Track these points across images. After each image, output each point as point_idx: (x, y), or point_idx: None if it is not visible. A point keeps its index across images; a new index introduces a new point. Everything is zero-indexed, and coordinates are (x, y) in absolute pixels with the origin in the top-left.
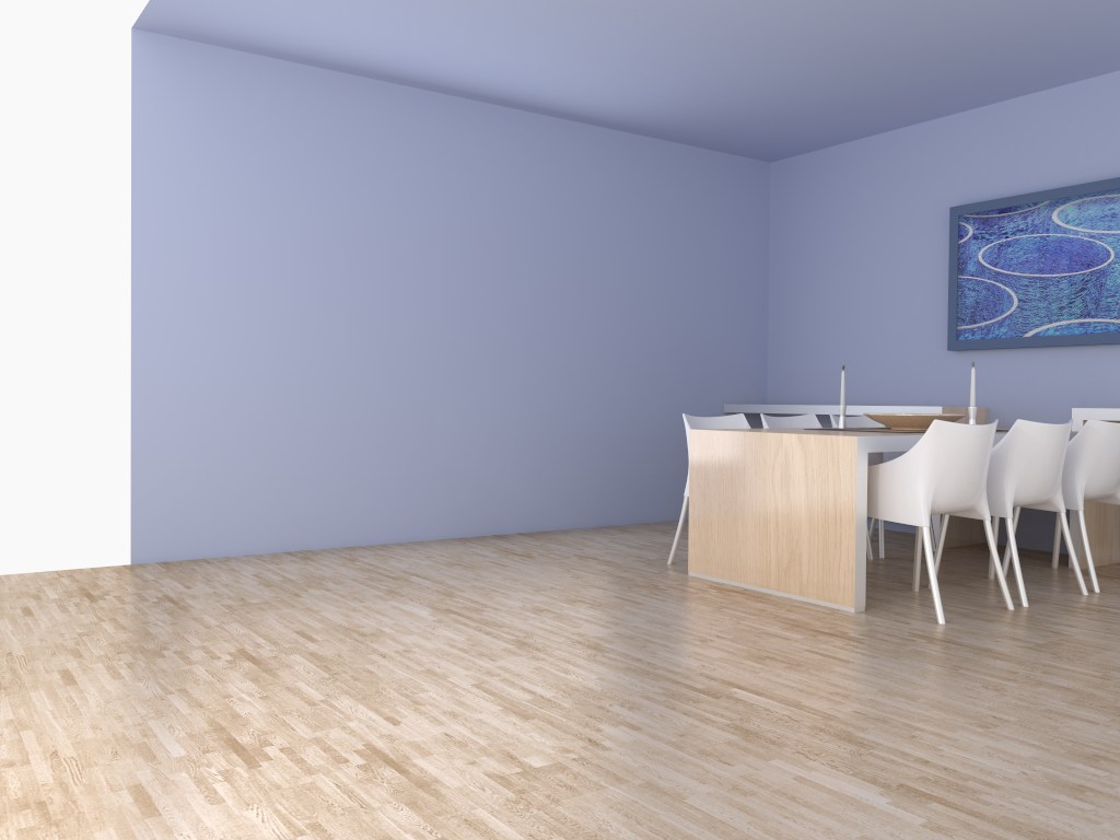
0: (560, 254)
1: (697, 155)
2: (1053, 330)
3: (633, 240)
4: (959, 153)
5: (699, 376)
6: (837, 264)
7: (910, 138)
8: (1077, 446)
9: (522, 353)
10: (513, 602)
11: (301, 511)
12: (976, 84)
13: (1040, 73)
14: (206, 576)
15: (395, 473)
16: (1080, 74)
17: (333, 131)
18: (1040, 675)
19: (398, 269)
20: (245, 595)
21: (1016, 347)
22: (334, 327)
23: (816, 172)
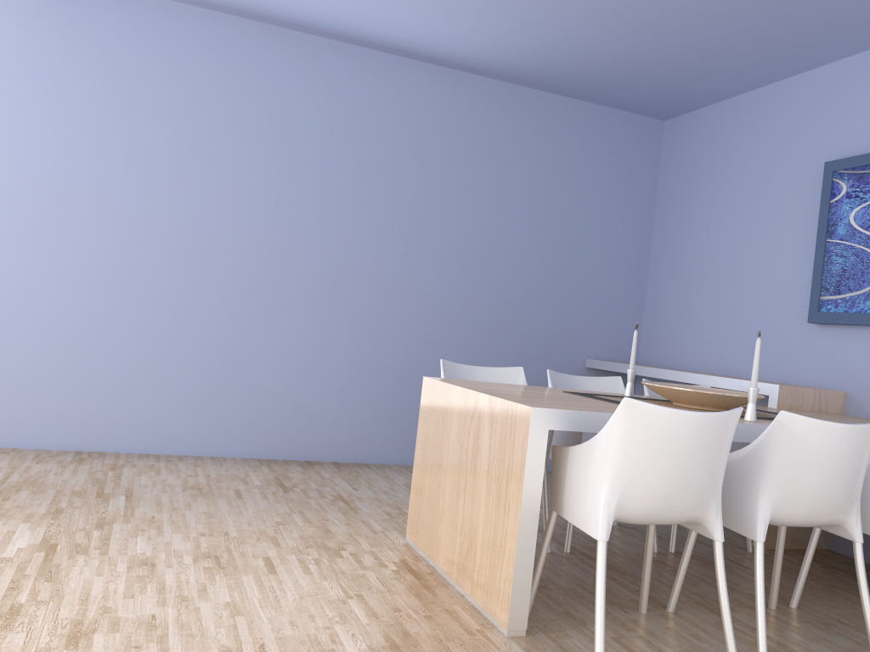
0: (410, 193)
1: (578, 108)
2: None
3: (495, 186)
4: (843, 102)
5: (559, 328)
6: (713, 223)
7: (794, 88)
8: None
9: (357, 286)
10: (143, 546)
11: (100, 414)
12: (851, 15)
13: None
14: None
15: (205, 388)
16: None
17: (172, 59)
18: None
19: (229, 194)
20: None
21: None
22: (154, 243)
23: (703, 128)
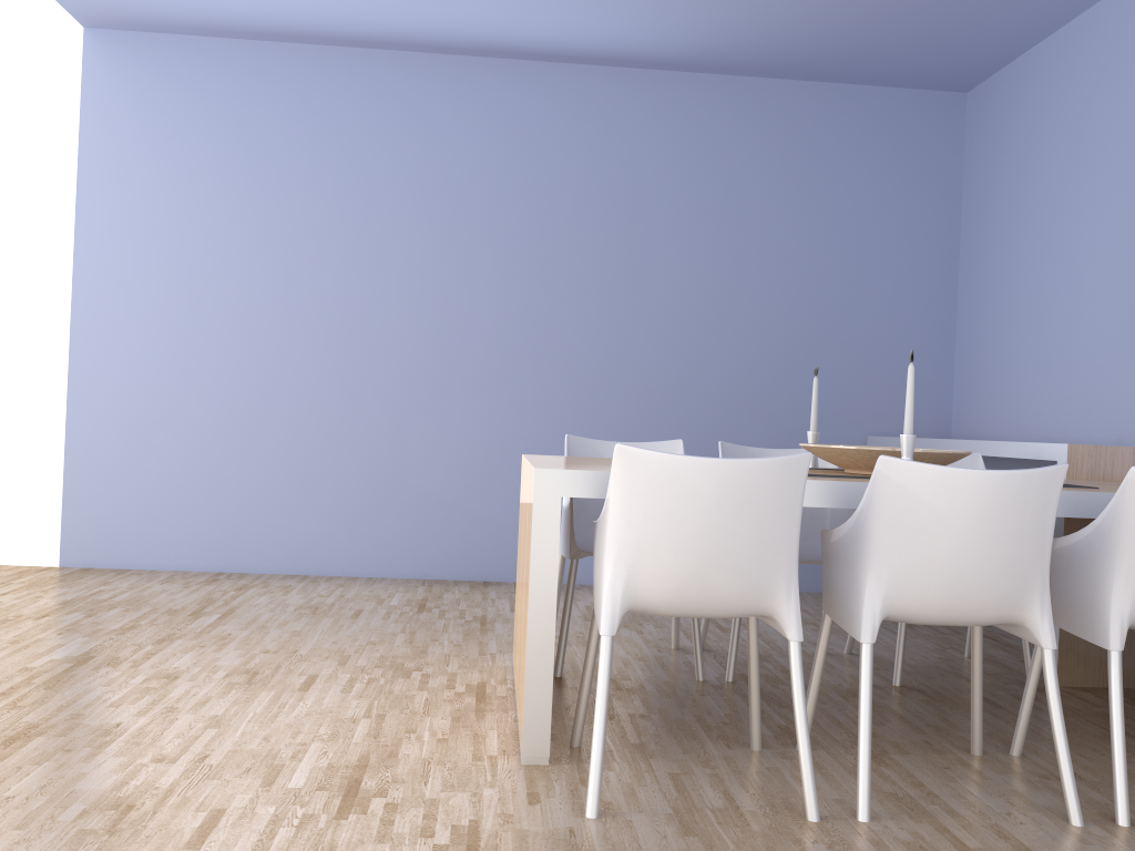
0: (597, 236)
1: (828, 94)
2: None
3: (714, 213)
4: None
5: (823, 396)
6: (1026, 227)
7: (1113, 11)
8: (1115, 521)
9: (535, 360)
10: (186, 661)
11: (242, 529)
12: None
13: None
14: (58, 586)
15: (357, 495)
16: None
17: (296, 110)
18: None
19: (370, 261)
20: (6, 609)
21: None
22: (288, 327)
23: (1010, 94)
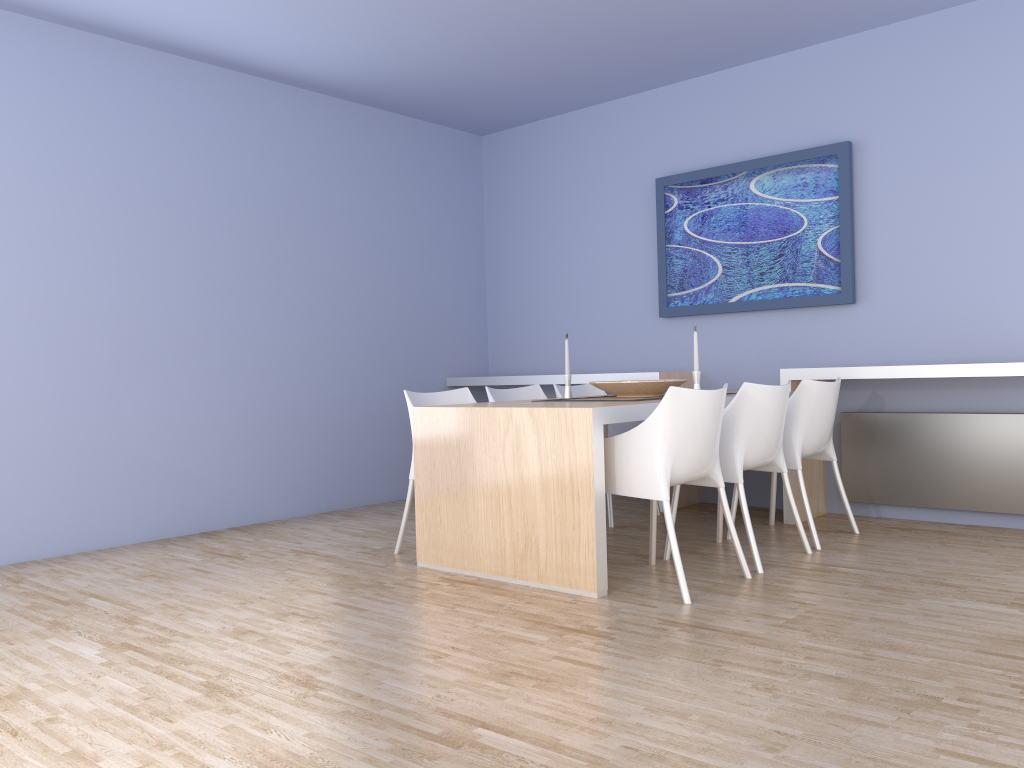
0: (266, 223)
1: (409, 125)
2: (756, 295)
3: (346, 210)
4: (662, 126)
5: (420, 350)
6: (551, 235)
7: (615, 112)
8: (794, 406)
9: (227, 331)
10: (211, 623)
11: None
12: (677, 57)
13: (735, 47)
14: None
15: (76, 471)
16: (769, 51)
17: None
18: (805, 662)
19: (71, 237)
20: None
21: (723, 312)
22: None
23: (527, 145)
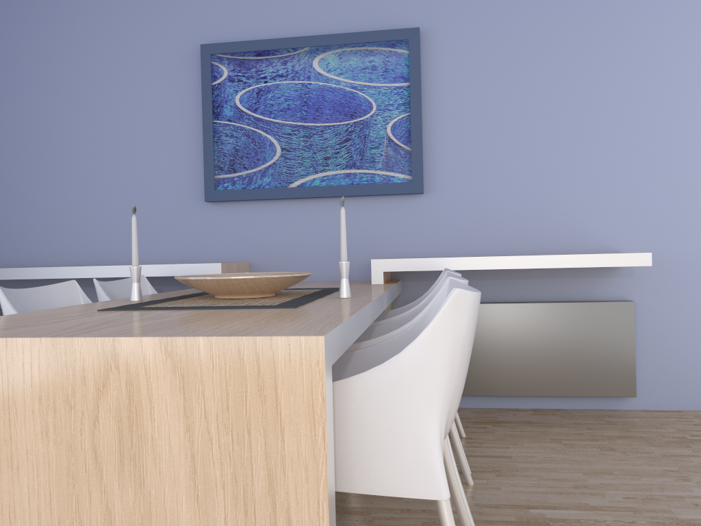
0: None
1: None
2: (320, 181)
3: None
4: None
5: None
6: (59, 100)
7: None
8: None
9: None
10: None
11: None
12: None
13: None
14: None
15: None
16: None
17: None
18: None
19: None
20: None
21: (282, 198)
22: None
23: None
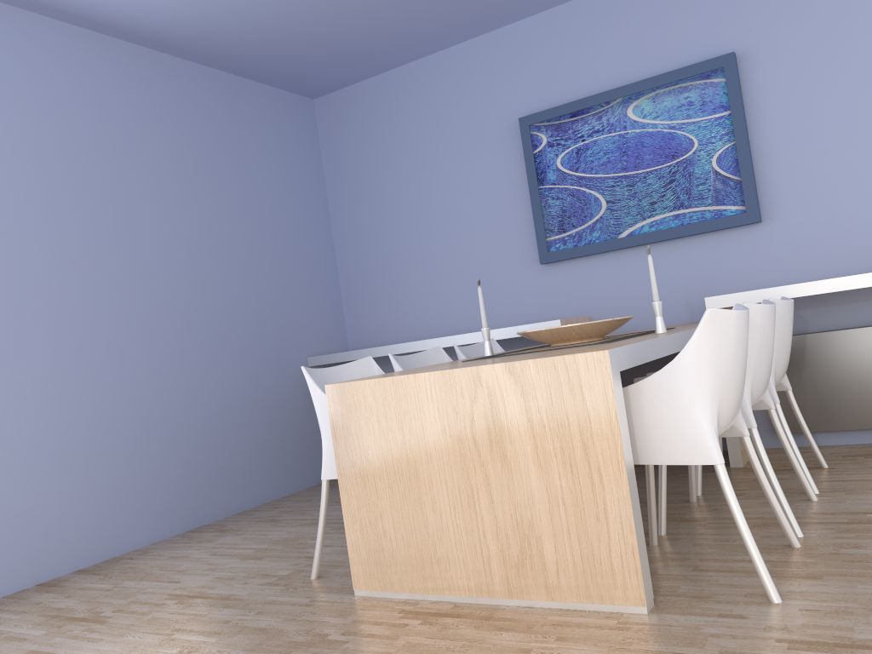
0: (85, 192)
1: (238, 85)
2: (649, 227)
3: (179, 176)
4: (517, 64)
5: (277, 330)
6: (404, 194)
7: (462, 55)
8: None
9: (47, 325)
10: None
11: None
12: None
13: None
14: None
15: None
16: None
17: None
18: None
19: None
20: None
21: (613, 249)
22: None
23: (366, 102)
